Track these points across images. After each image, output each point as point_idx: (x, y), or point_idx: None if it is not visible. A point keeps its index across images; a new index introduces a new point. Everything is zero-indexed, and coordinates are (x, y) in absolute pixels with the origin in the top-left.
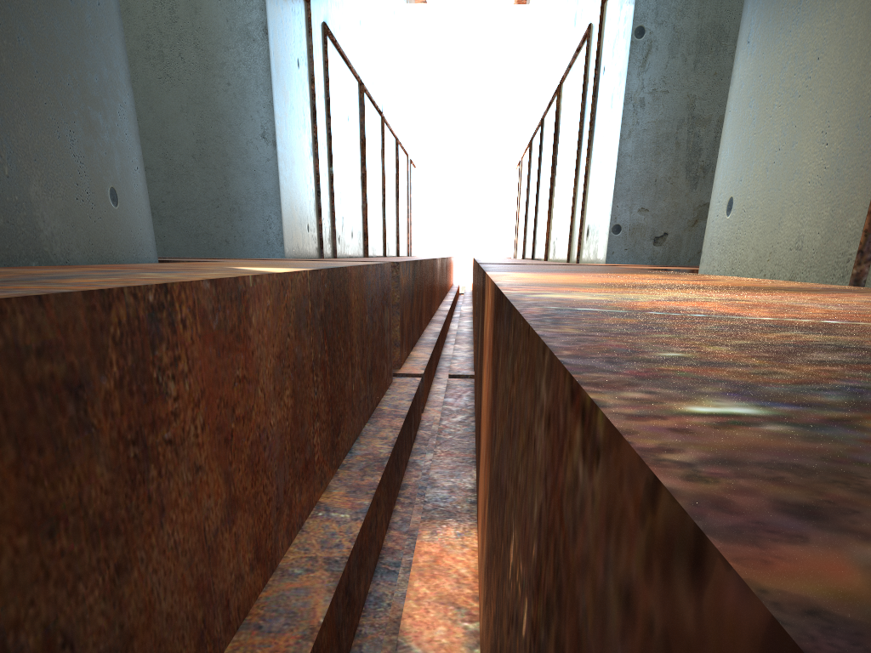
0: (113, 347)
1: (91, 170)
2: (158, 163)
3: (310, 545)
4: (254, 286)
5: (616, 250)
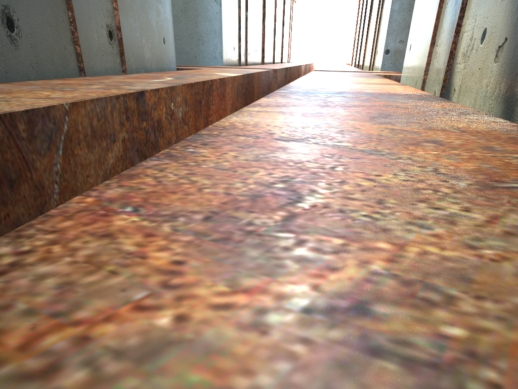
0: (204, 94)
1: (158, 31)
2: None
3: None
4: (227, 81)
5: (386, 63)
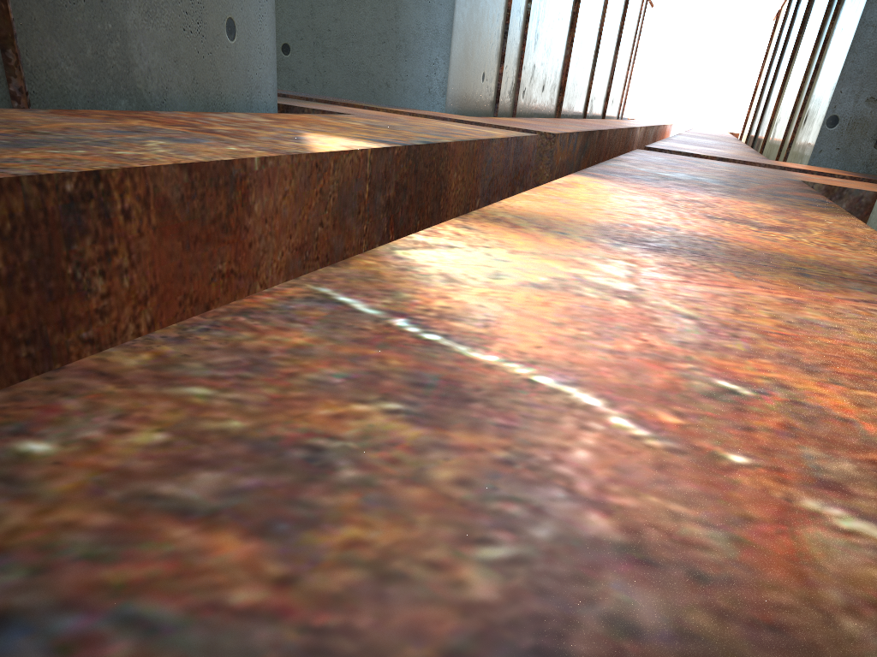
0: None
1: None
2: None
3: None
4: (263, 170)
5: (825, 148)
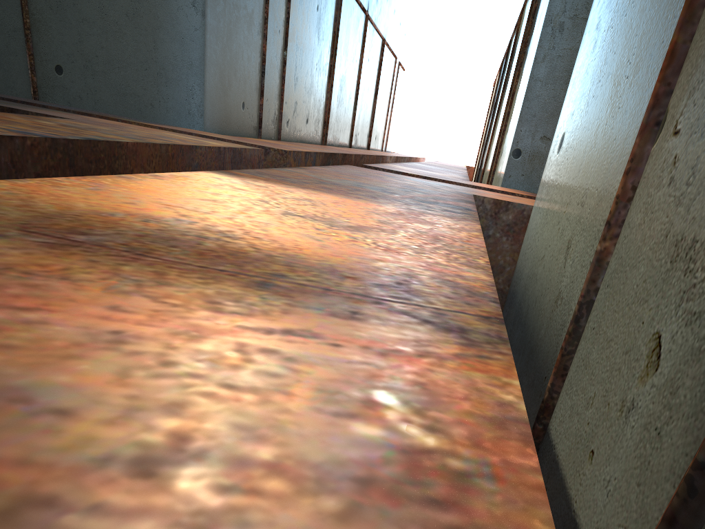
0: None
1: None
2: (94, 17)
3: None
4: None
5: (513, 174)
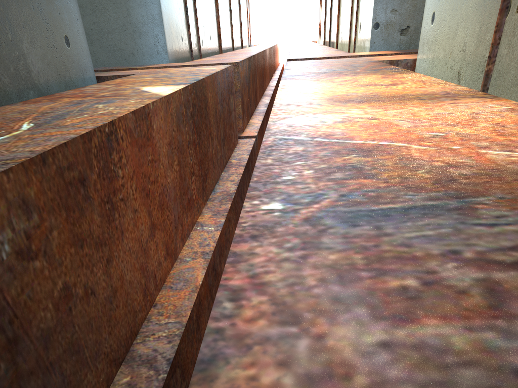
0: (94, 158)
1: (53, 27)
2: (85, 3)
3: (193, 245)
4: (153, 108)
5: (376, 41)
